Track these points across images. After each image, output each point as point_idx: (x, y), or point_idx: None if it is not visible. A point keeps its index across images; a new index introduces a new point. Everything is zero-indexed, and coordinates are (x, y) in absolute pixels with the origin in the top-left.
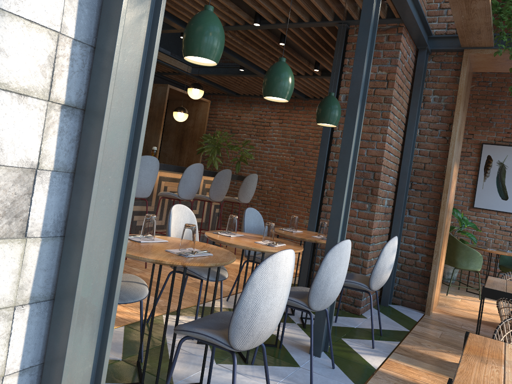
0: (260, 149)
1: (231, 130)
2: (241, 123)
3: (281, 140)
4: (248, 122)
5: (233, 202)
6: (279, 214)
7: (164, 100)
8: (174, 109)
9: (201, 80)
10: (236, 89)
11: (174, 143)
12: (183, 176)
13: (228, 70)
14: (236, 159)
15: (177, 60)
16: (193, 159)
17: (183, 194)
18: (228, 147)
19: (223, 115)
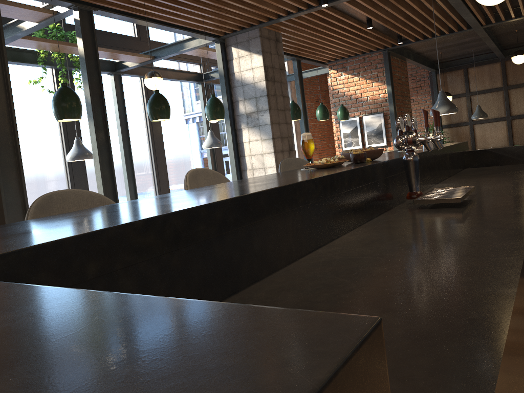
0: None
1: None
2: None
3: None
4: None
5: None
6: None
7: None
8: None
9: None
10: None
11: None
12: None
13: None
14: None
15: None
16: None
17: None
18: None
19: None
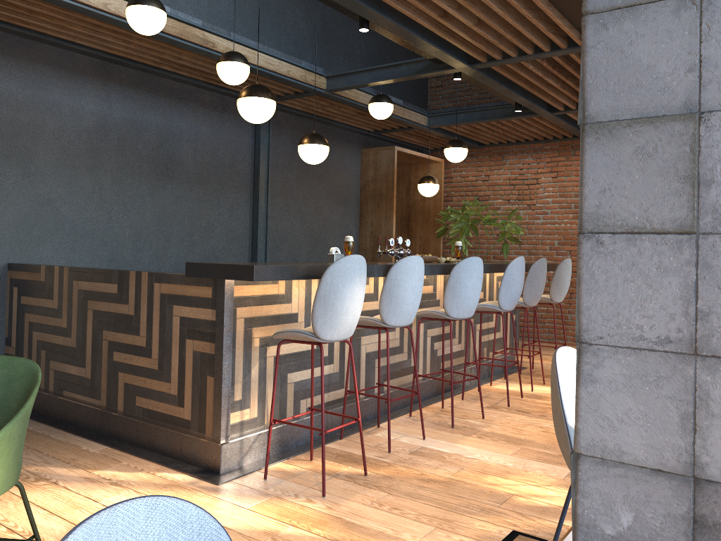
0: (528, 218)
1: (477, 197)
2: (492, 185)
3: (559, 202)
4: (502, 183)
5: (541, 303)
6: (572, 310)
7: (393, 168)
8: (420, 180)
9: (439, 133)
10: (484, 138)
11: (397, 226)
12: (505, 278)
13: (487, 113)
14: (502, 238)
15: (410, 111)
16: (430, 246)
17: (506, 304)
18: (485, 222)
19: (461, 177)
